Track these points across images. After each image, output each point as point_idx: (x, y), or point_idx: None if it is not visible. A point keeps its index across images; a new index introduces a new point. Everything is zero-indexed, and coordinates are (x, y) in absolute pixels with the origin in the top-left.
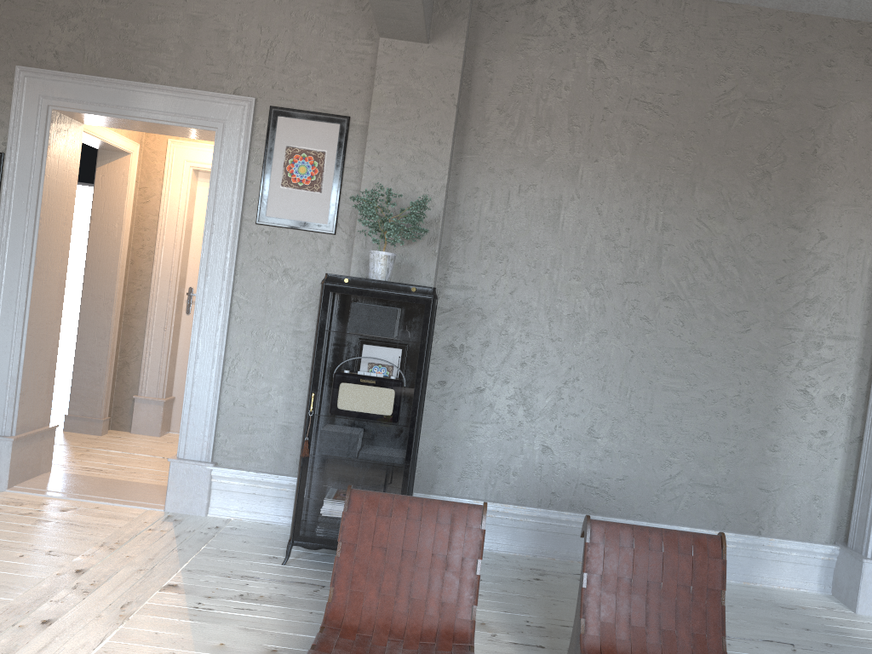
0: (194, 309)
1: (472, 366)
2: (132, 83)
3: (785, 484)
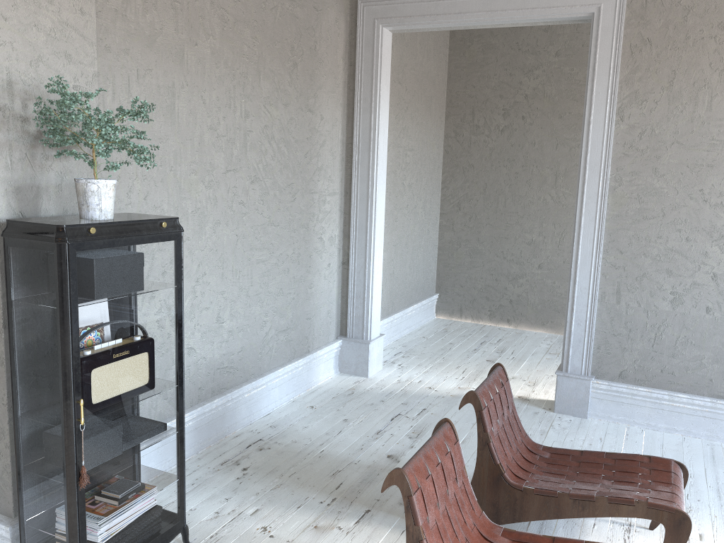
0: None
1: None
2: None
3: (317, 310)
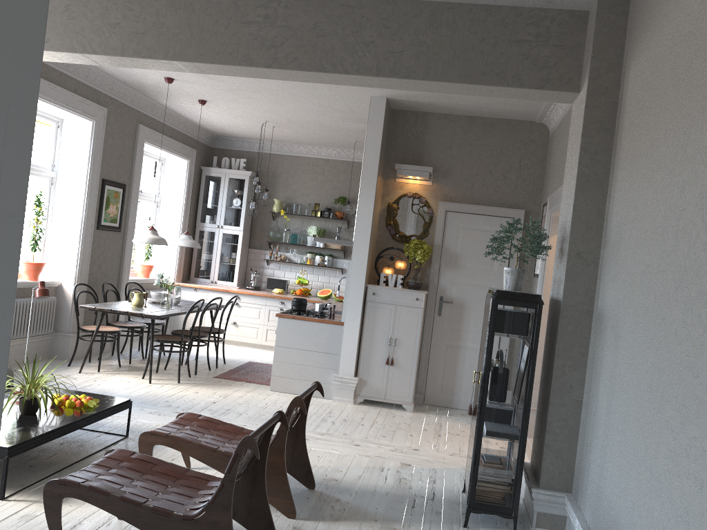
0: None
1: (597, 377)
2: (558, 188)
3: None
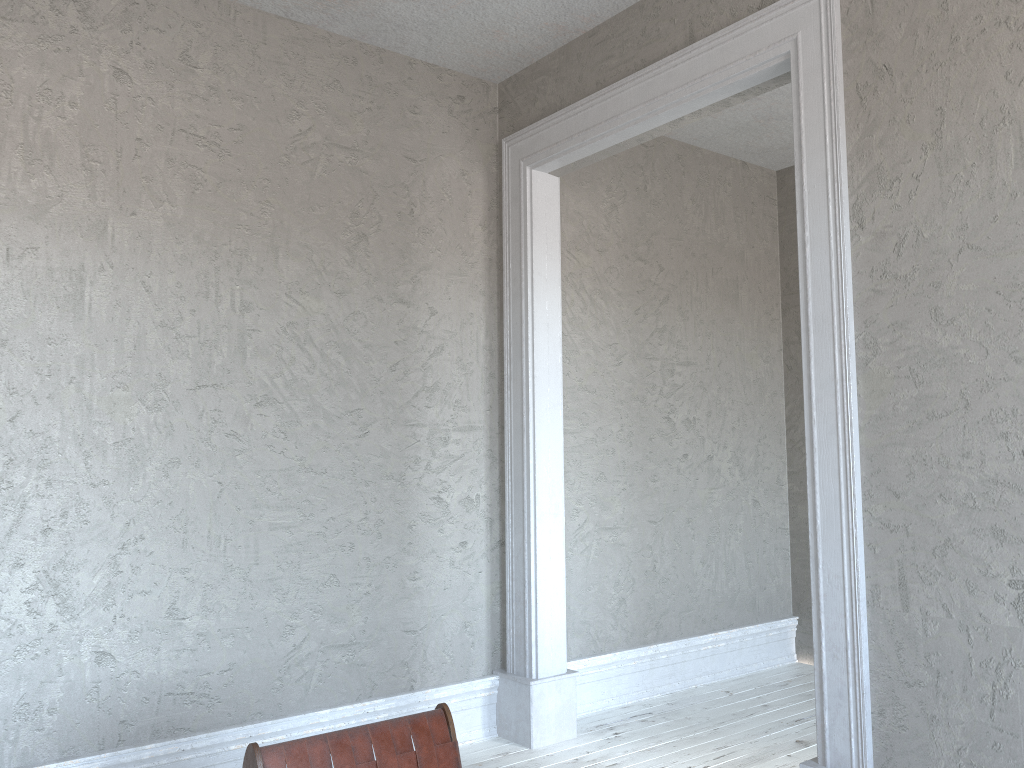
0: None
1: None
2: None
3: (433, 618)
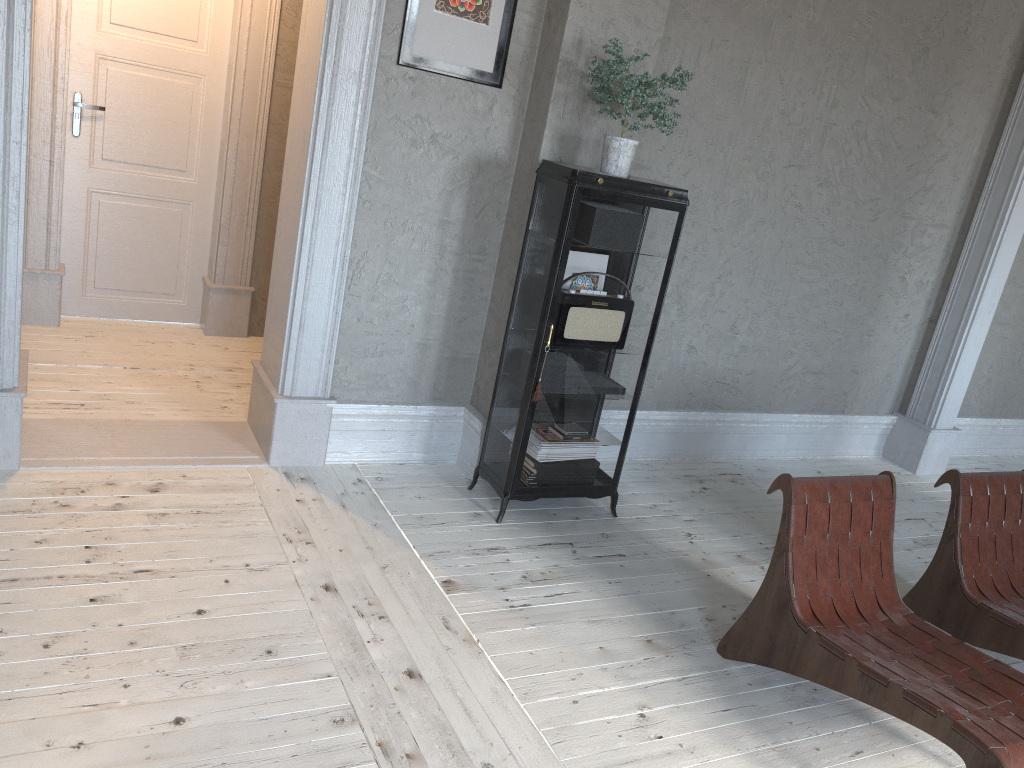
0: (303, 189)
1: None
2: None
3: (870, 366)
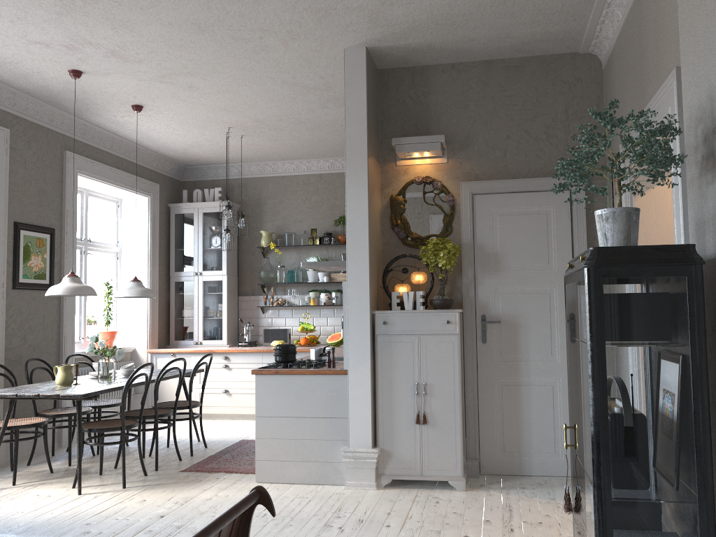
0: None
1: None
2: None
3: None
